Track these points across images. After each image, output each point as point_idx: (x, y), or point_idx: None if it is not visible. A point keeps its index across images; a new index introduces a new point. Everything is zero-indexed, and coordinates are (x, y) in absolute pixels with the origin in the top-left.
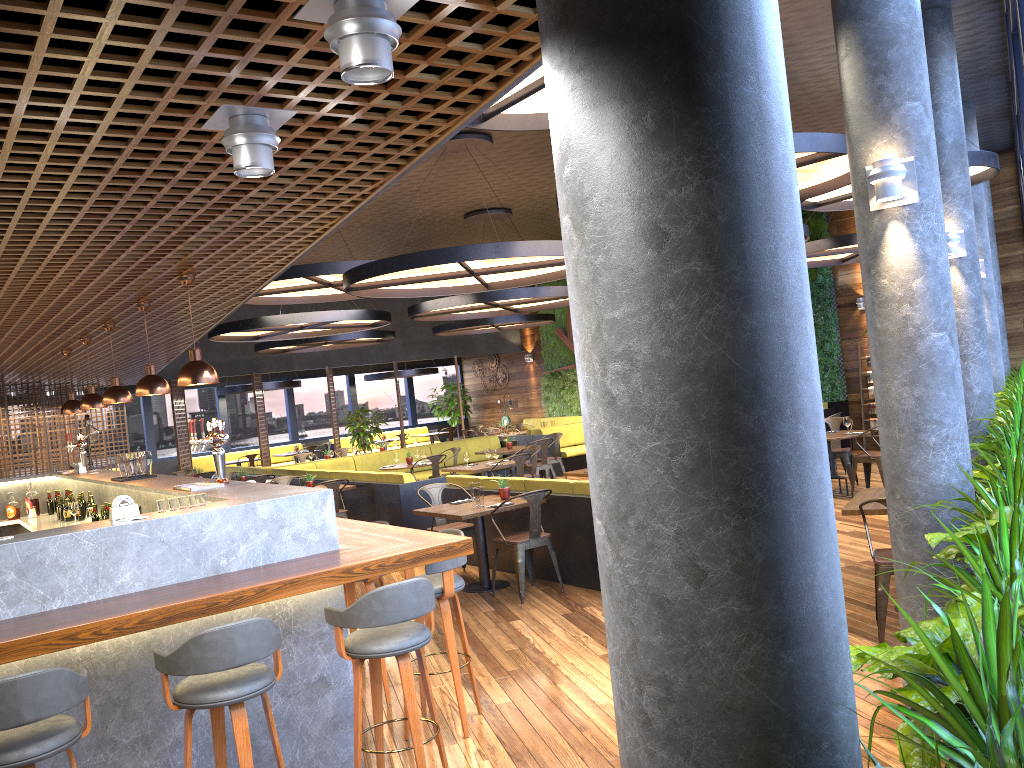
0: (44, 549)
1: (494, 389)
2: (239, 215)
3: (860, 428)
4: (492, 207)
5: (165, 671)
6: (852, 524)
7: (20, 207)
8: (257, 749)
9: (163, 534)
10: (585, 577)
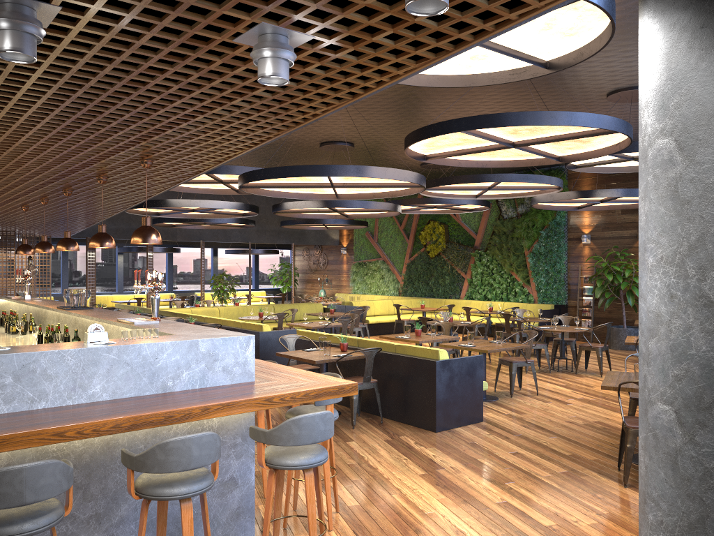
0: (37, 361)
1: (316, 270)
2: (214, 118)
3: (574, 325)
4: (341, 140)
5: (133, 468)
6: (580, 393)
7: (54, 88)
8: (180, 529)
9: (128, 357)
10: (398, 414)
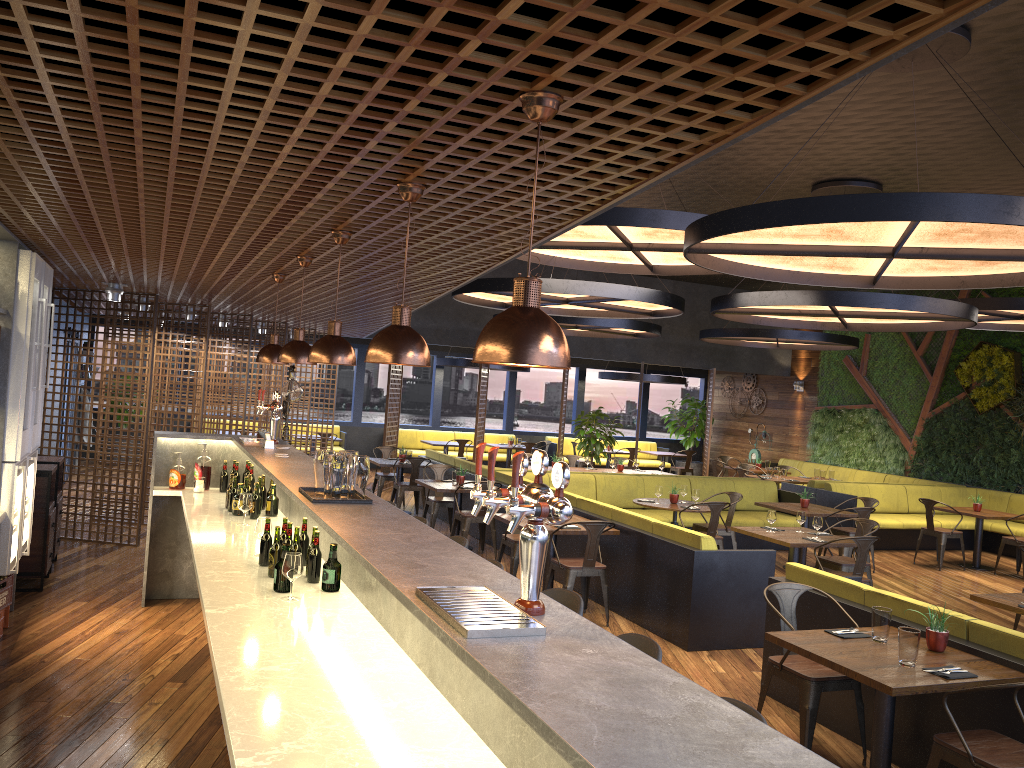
0: None
1: (744, 414)
2: None
3: None
4: (860, 177)
5: None
6: None
7: None
8: None
9: None
10: None
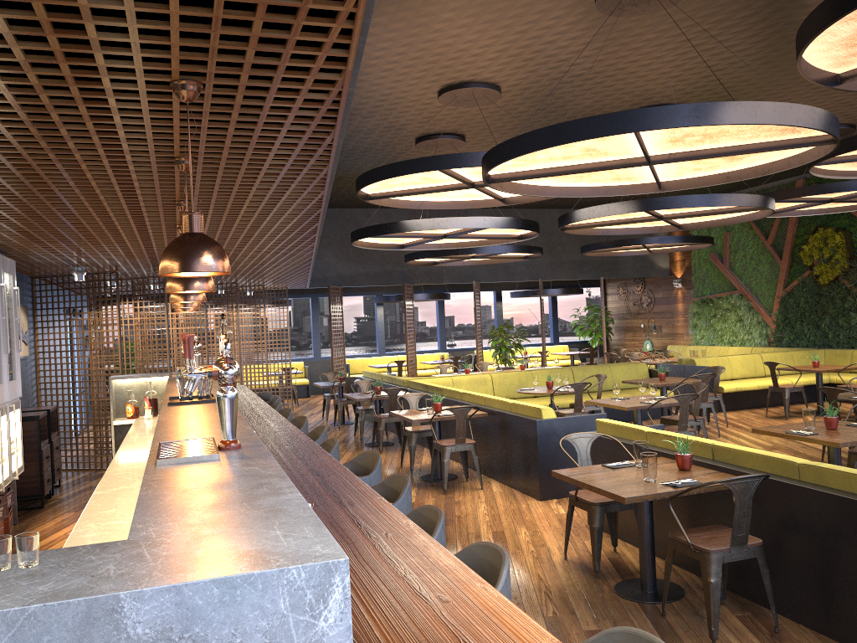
0: None
1: (637, 313)
2: None
3: None
4: (664, 103)
5: None
6: None
7: None
8: None
9: None
10: (815, 614)
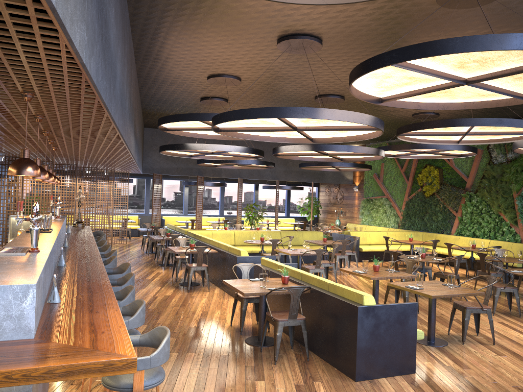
0: None
1: (334, 203)
2: None
3: None
4: (331, 93)
5: None
6: None
7: None
8: None
9: None
10: (326, 353)
